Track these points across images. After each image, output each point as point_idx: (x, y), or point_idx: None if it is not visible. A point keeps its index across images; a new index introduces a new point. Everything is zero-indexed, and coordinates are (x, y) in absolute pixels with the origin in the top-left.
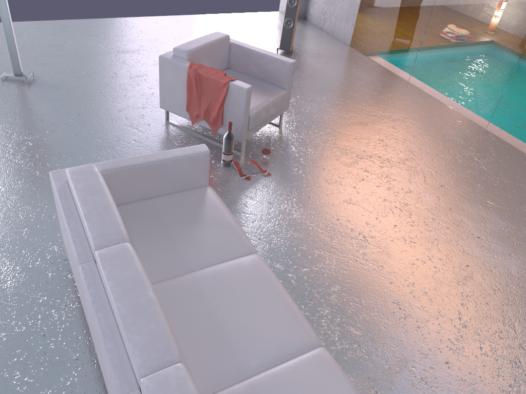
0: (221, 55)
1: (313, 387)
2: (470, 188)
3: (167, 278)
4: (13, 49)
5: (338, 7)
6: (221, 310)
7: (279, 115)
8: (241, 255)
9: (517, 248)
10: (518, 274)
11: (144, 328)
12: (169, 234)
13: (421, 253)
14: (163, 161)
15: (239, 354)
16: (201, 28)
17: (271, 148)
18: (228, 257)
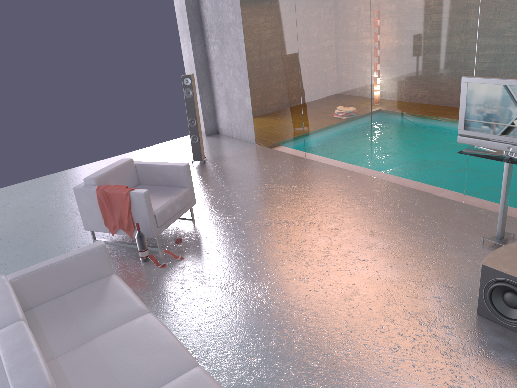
0: (129, 175)
1: None
2: (357, 224)
3: (70, 349)
4: None
5: (238, 117)
6: (112, 360)
7: (187, 209)
8: (135, 317)
9: (397, 260)
10: (398, 279)
11: (25, 372)
12: (74, 316)
13: (313, 284)
14: (64, 260)
15: (125, 387)
16: None
17: (185, 237)
18: (124, 321)
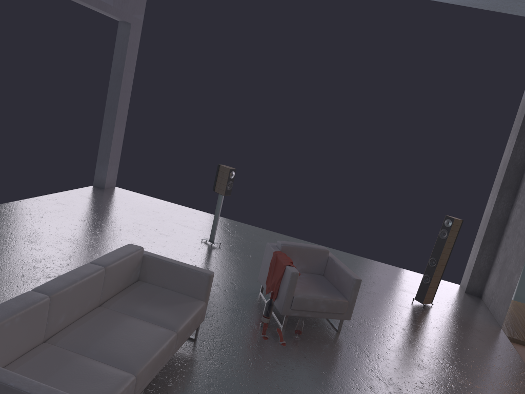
0: (316, 261)
1: (98, 376)
2: None
3: (118, 311)
4: (214, 225)
5: (502, 290)
6: (115, 331)
7: (334, 317)
8: (166, 327)
9: None
10: None
11: (57, 282)
12: (147, 300)
13: None
14: (180, 266)
15: (93, 345)
16: (367, 267)
17: (310, 336)
18: (158, 323)
